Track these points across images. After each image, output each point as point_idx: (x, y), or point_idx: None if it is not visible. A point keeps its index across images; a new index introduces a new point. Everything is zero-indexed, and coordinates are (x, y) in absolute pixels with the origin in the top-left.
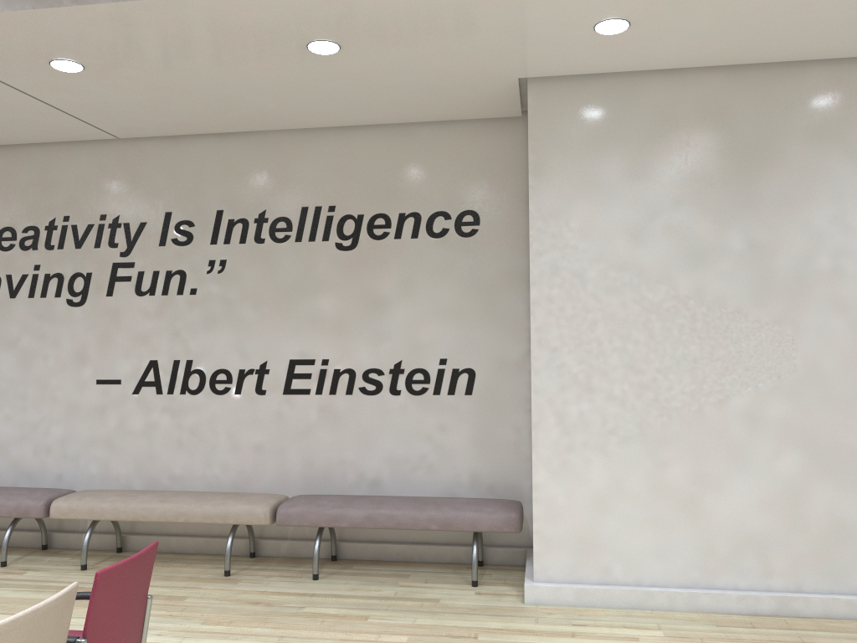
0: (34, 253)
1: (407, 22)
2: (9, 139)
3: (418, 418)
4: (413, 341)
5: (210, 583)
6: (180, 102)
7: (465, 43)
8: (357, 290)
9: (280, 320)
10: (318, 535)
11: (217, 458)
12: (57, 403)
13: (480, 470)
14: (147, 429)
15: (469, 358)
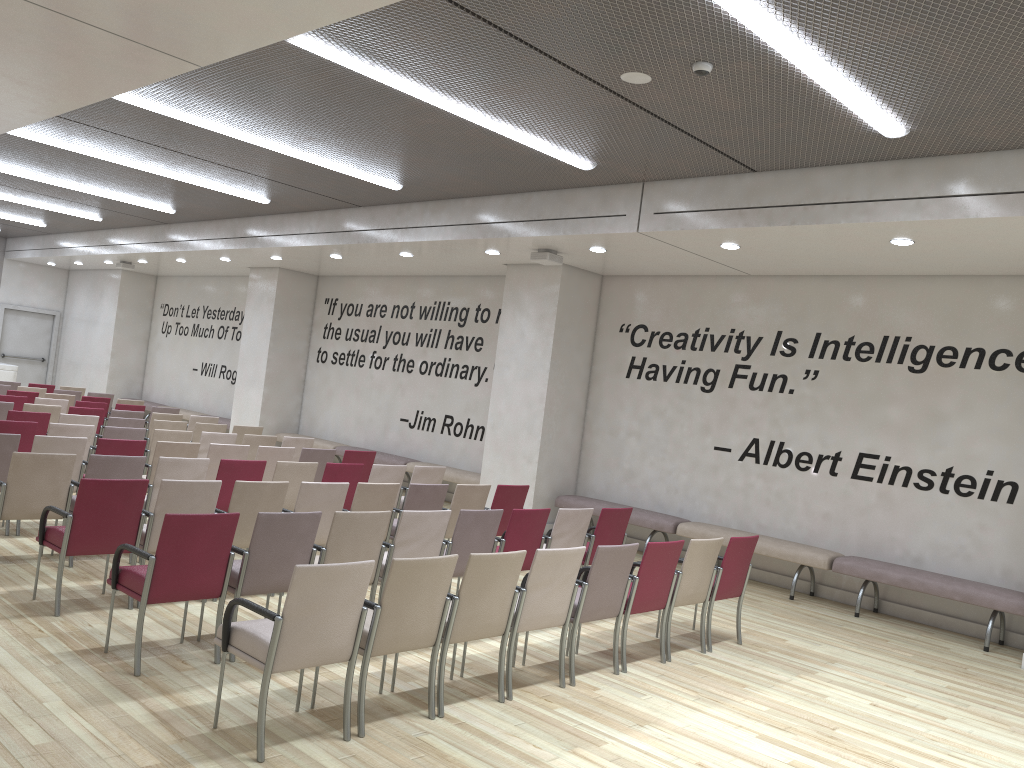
0: (682, 351)
1: (961, 233)
2: (677, 273)
3: (961, 515)
4: (964, 452)
5: (778, 599)
6: (798, 261)
7: (1012, 241)
8: (921, 406)
9: (855, 421)
10: (862, 585)
11: (793, 517)
12: (685, 459)
13: (1012, 567)
14: (745, 488)
15: (1013, 473)
